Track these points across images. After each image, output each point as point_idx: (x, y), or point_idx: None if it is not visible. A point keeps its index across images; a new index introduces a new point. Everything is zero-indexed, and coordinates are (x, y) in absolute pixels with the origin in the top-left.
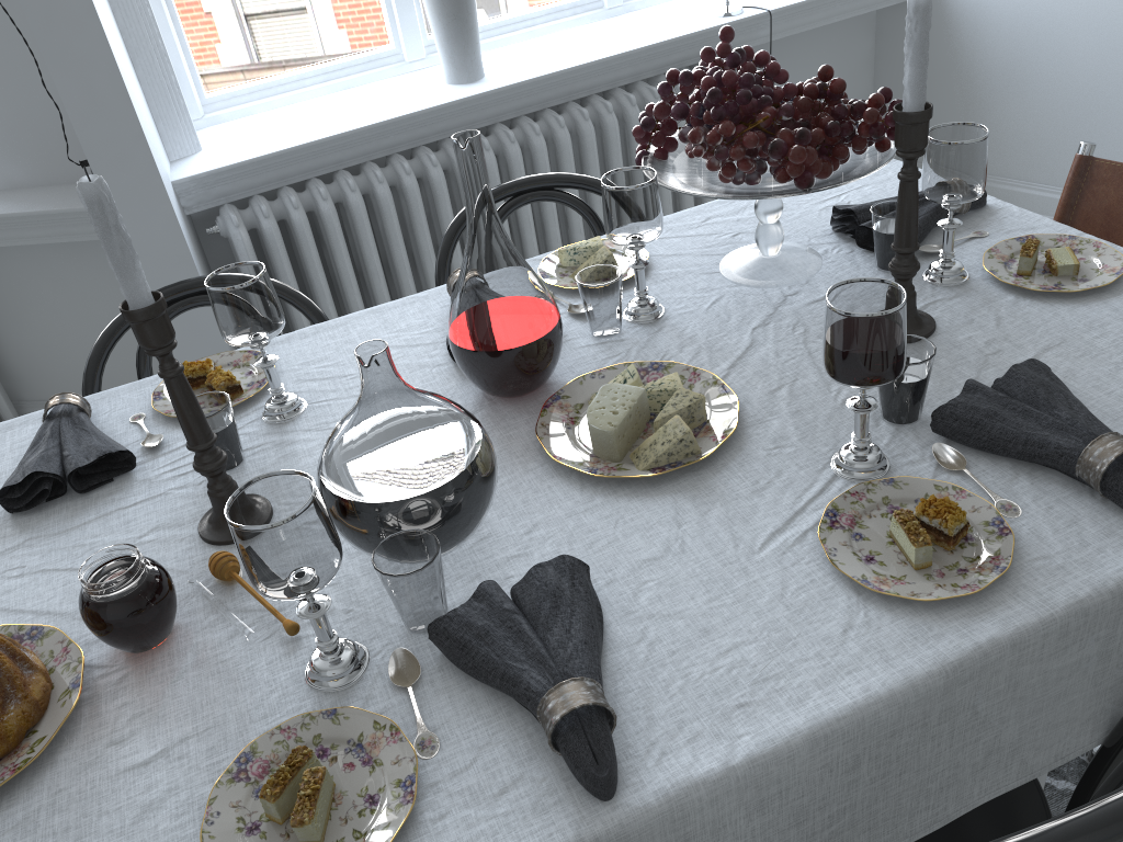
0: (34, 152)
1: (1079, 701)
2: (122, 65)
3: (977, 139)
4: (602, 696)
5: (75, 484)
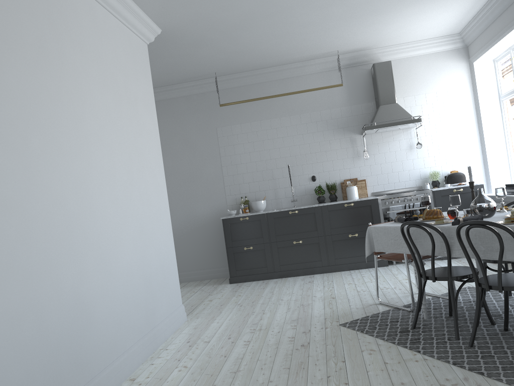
0: None
1: (512, 247)
2: None
3: None
4: (460, 218)
5: None
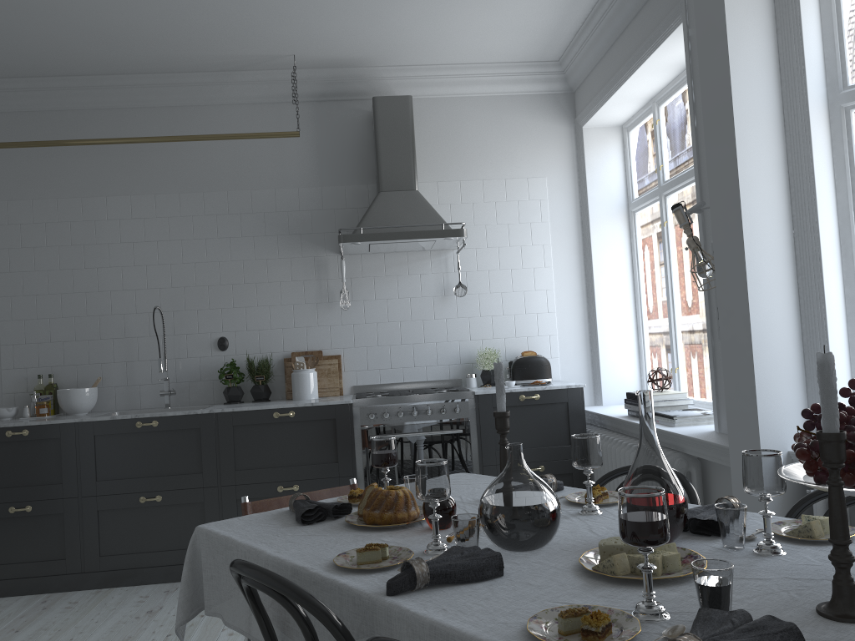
0: None
1: None
2: (768, 377)
3: None
4: (420, 569)
5: None
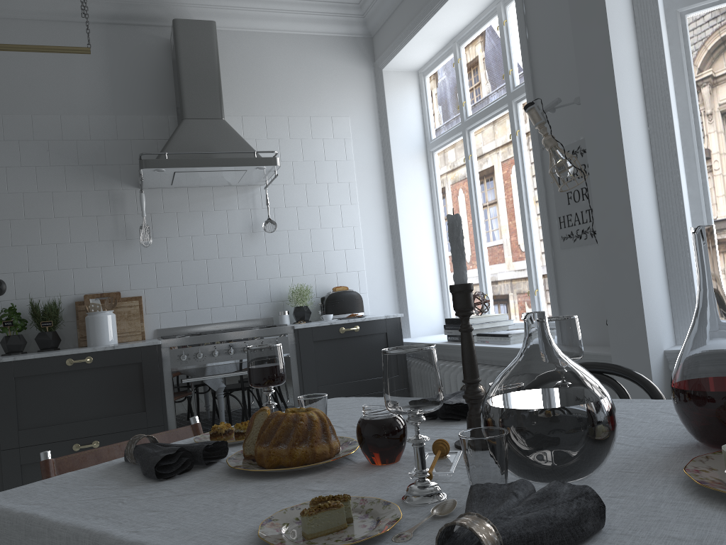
0: (600, 325)
1: None
2: (646, 272)
3: None
4: (488, 537)
5: (441, 414)
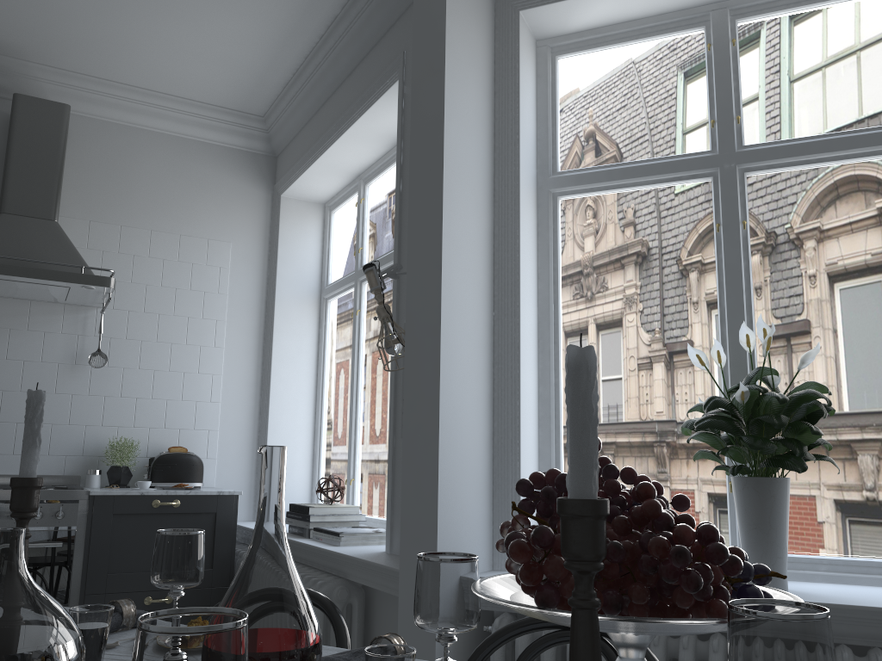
0: None
1: None
2: (454, 479)
3: (771, 613)
4: None
5: None
